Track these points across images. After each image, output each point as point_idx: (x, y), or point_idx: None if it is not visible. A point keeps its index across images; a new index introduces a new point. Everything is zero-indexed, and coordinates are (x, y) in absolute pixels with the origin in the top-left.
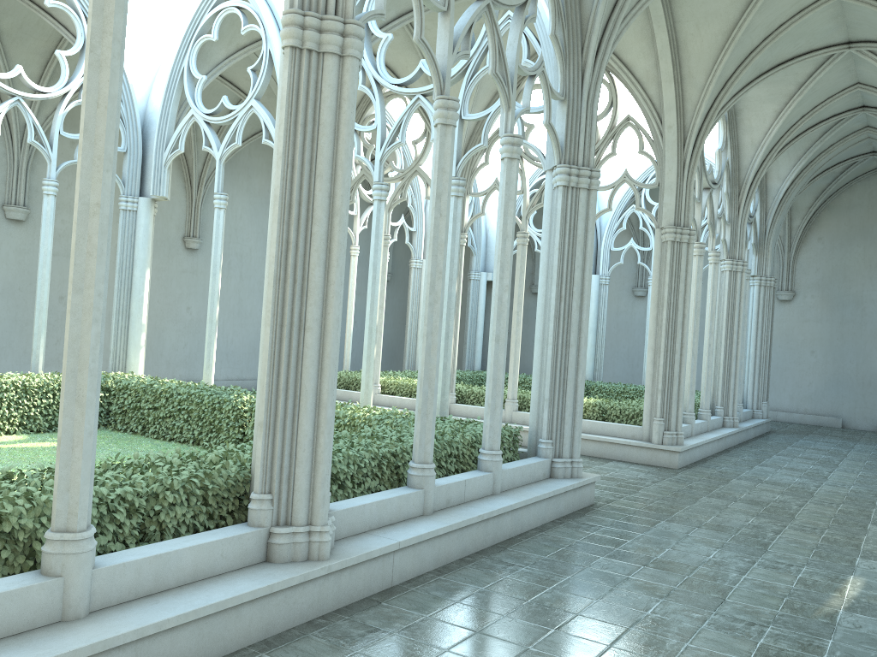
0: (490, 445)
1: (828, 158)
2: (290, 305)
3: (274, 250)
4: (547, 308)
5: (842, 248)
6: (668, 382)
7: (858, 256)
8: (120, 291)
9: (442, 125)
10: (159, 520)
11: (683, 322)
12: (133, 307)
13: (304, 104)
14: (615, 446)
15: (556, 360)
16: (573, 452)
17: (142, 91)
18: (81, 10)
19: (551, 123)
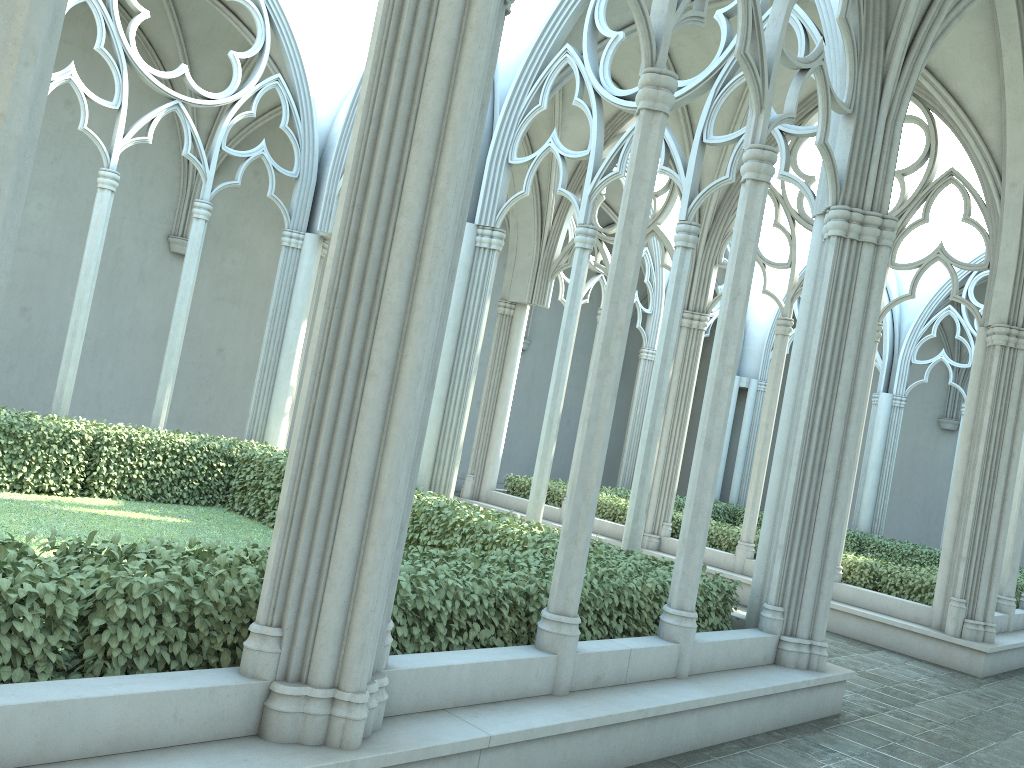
0: (679, 601)
1: None
2: (348, 336)
3: (334, 247)
4: (796, 412)
5: None
6: (978, 548)
7: None
8: (269, 343)
9: (647, 111)
10: (101, 643)
11: (1010, 463)
12: (281, 364)
13: (408, 31)
14: (888, 630)
15: (801, 490)
16: (814, 631)
17: (328, 109)
18: (265, 7)
19: (828, 143)
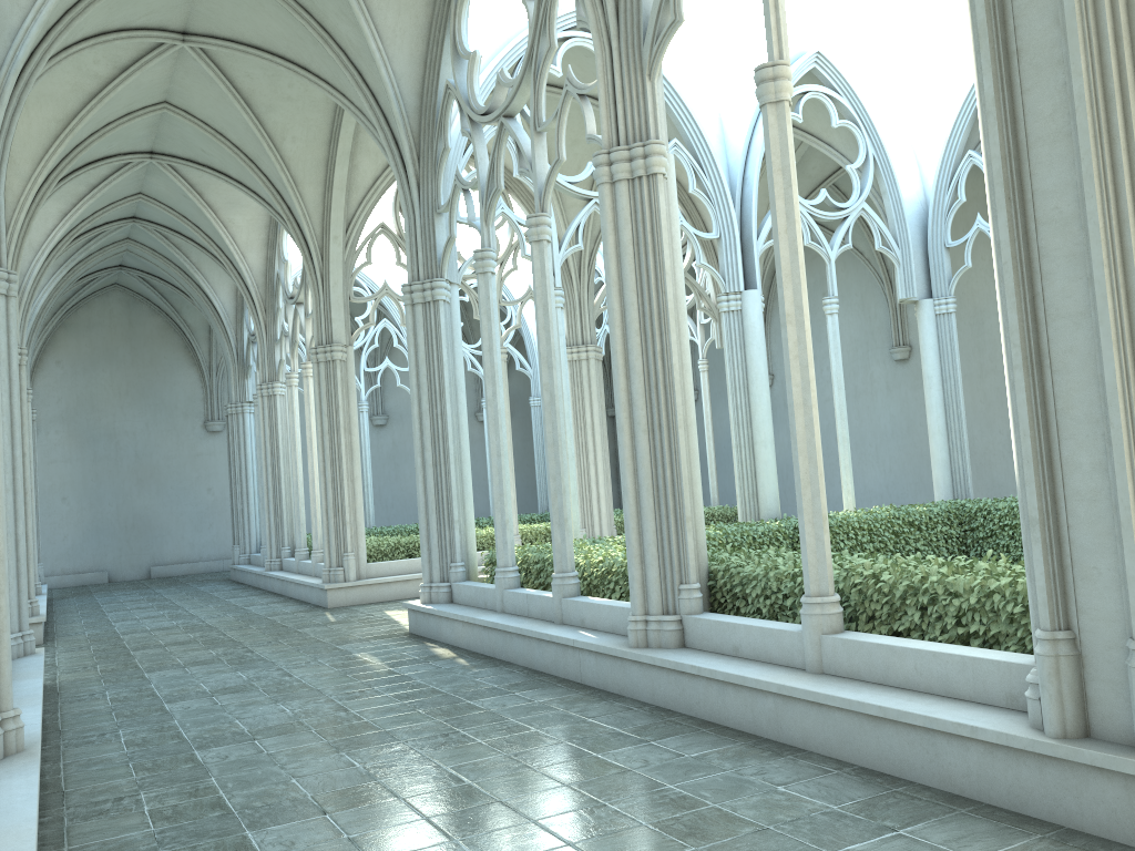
0: None
1: (86, 269)
2: None
3: None
4: None
5: (86, 373)
6: None
7: (106, 382)
8: None
9: None
10: None
11: (25, 462)
12: None
13: None
14: None
15: None
16: (22, 624)
17: None
18: None
19: None
